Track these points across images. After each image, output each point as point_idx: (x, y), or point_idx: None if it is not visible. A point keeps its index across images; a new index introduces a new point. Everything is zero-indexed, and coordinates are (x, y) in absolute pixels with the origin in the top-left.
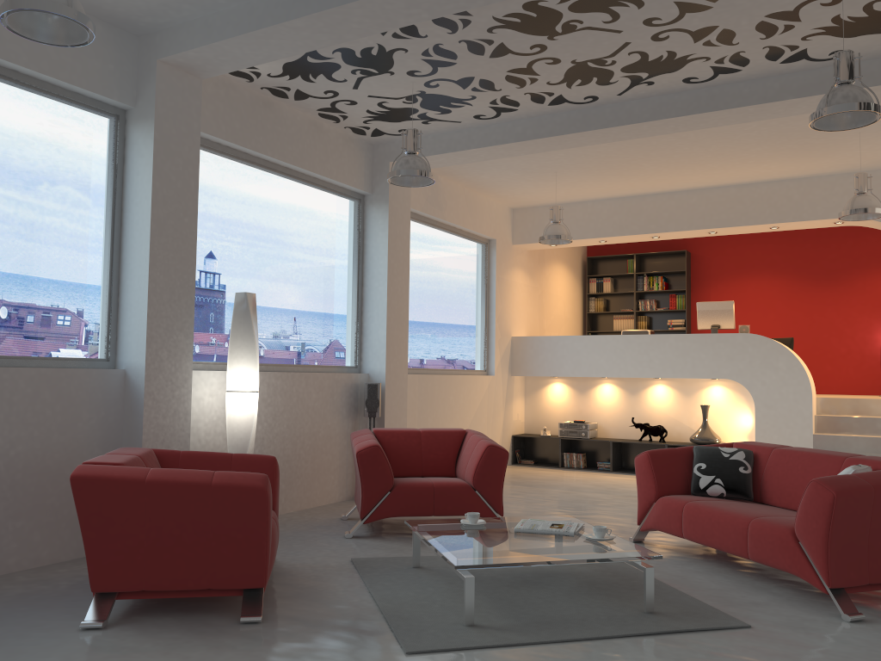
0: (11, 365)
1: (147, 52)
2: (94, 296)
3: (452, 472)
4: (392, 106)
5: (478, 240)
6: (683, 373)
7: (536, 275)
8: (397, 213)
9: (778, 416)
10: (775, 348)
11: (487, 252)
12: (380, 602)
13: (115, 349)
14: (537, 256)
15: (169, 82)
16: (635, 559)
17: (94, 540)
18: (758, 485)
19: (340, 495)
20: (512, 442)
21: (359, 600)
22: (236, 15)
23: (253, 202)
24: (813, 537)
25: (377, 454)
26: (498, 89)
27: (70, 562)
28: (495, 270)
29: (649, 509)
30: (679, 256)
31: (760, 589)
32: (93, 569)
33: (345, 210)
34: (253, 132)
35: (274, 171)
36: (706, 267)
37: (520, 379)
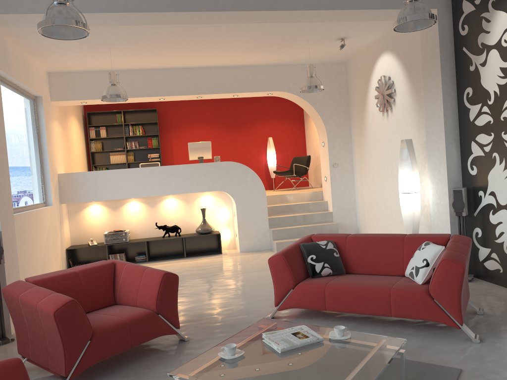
0: None
1: None
2: None
3: (113, 300)
4: None
5: (29, 96)
6: (191, 189)
7: (64, 125)
8: None
9: (249, 210)
10: (245, 169)
11: (35, 107)
12: None
13: None
14: (63, 111)
15: None
16: (400, 349)
17: None
18: (343, 262)
19: None
20: (66, 254)
21: None
22: None
23: None
24: (449, 295)
25: (75, 309)
26: None
27: None
28: (45, 122)
29: (287, 294)
30: (150, 113)
31: (400, 334)
32: None
33: None
34: None
35: None
36: (168, 119)
37: (65, 206)
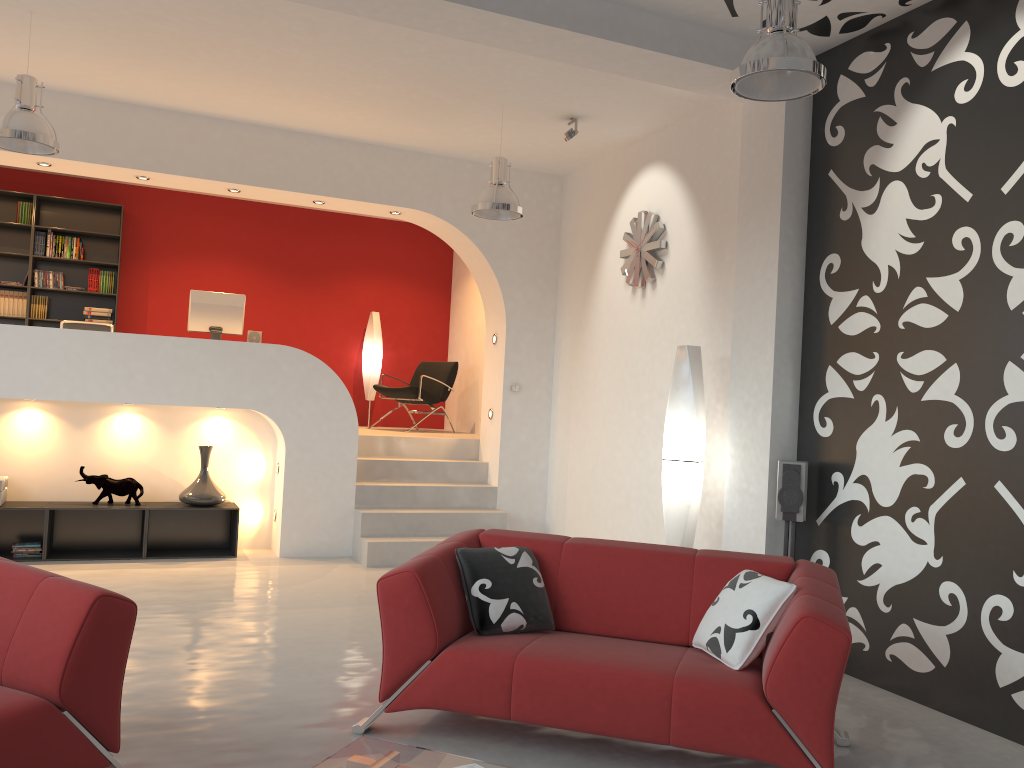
0: None
1: None
2: None
3: None
4: None
5: None
6: (184, 398)
7: None
8: None
9: (315, 463)
10: (318, 368)
11: None
12: None
13: None
14: None
15: None
16: None
17: None
18: (550, 603)
19: None
20: None
21: None
22: None
23: None
24: (810, 703)
25: None
26: None
27: None
28: None
29: (415, 673)
30: (105, 213)
31: None
32: None
33: None
34: None
35: None
36: (147, 236)
37: None
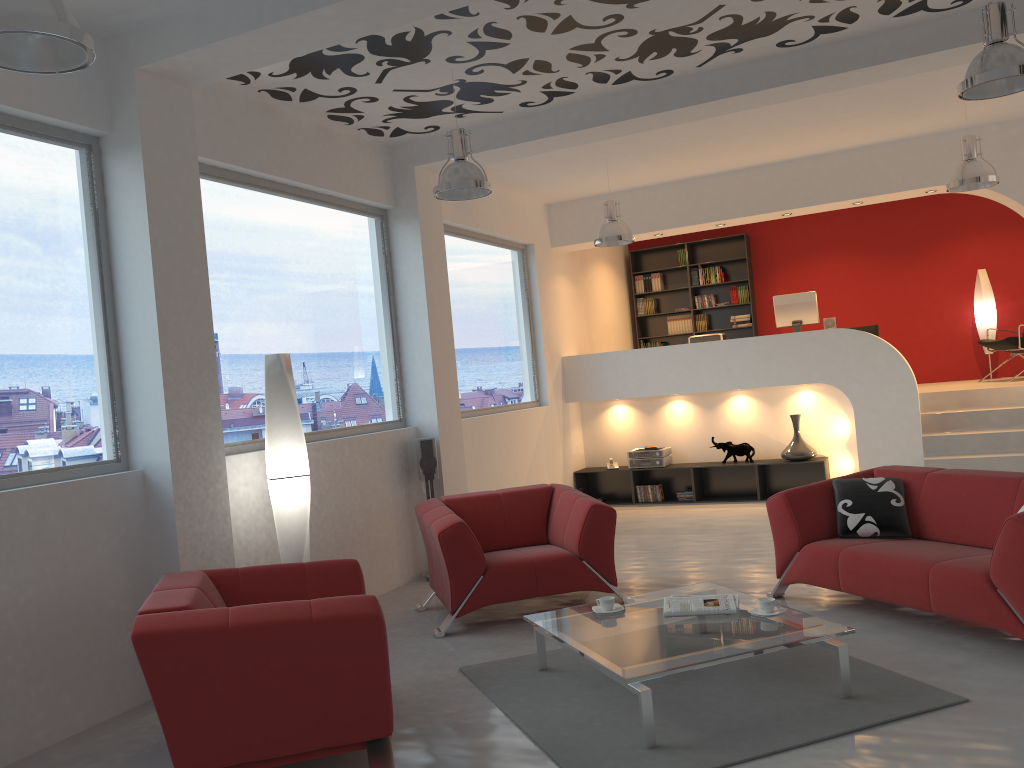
0: (3, 487)
1: (119, 59)
2: (91, 382)
3: (544, 538)
4: (422, 100)
5: (514, 247)
6: (768, 380)
7: (579, 281)
8: (430, 229)
9: (881, 420)
10: (872, 342)
11: (525, 260)
12: (528, 729)
13: (126, 446)
14: (578, 258)
15: (152, 96)
16: (826, 639)
17: (172, 711)
18: (914, 518)
19: (402, 577)
20: (574, 480)
21: (499, 728)
22: (240, 6)
23: (262, 236)
24: (1017, 584)
25: (463, 533)
26: (555, 71)
27: (112, 722)
28: (537, 281)
29: (792, 560)
30: (736, 241)
31: (949, 646)
32: (175, 746)
33: (367, 231)
34: (254, 148)
35: (282, 193)
36: (769, 251)
37: (575, 406)
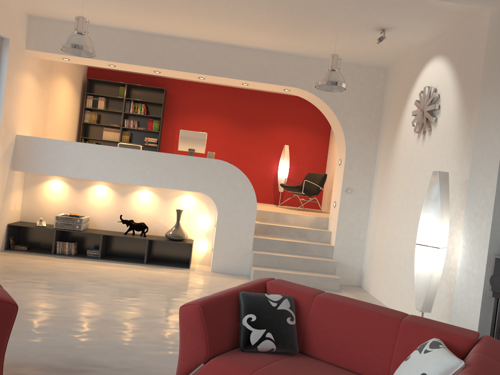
0: None
1: None
2: None
3: None
4: None
5: None
6: (168, 184)
7: (45, 83)
8: None
9: (232, 223)
10: (237, 173)
11: None
12: None
13: None
14: (47, 67)
15: None
16: None
17: None
18: (300, 335)
19: None
20: (7, 230)
21: None
22: None
23: None
24: None
25: None
26: None
27: None
28: (6, 69)
29: (195, 370)
30: (158, 92)
31: None
32: None
33: None
34: None
35: None
36: (176, 103)
37: (20, 174)
